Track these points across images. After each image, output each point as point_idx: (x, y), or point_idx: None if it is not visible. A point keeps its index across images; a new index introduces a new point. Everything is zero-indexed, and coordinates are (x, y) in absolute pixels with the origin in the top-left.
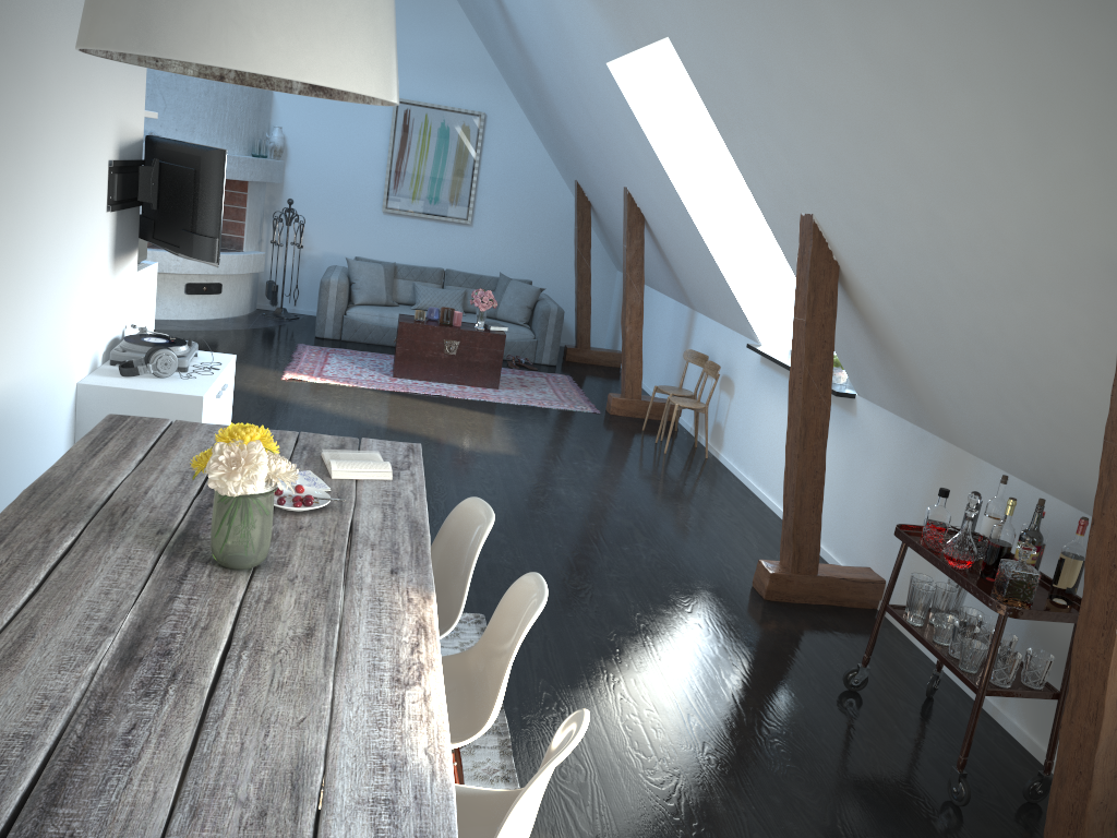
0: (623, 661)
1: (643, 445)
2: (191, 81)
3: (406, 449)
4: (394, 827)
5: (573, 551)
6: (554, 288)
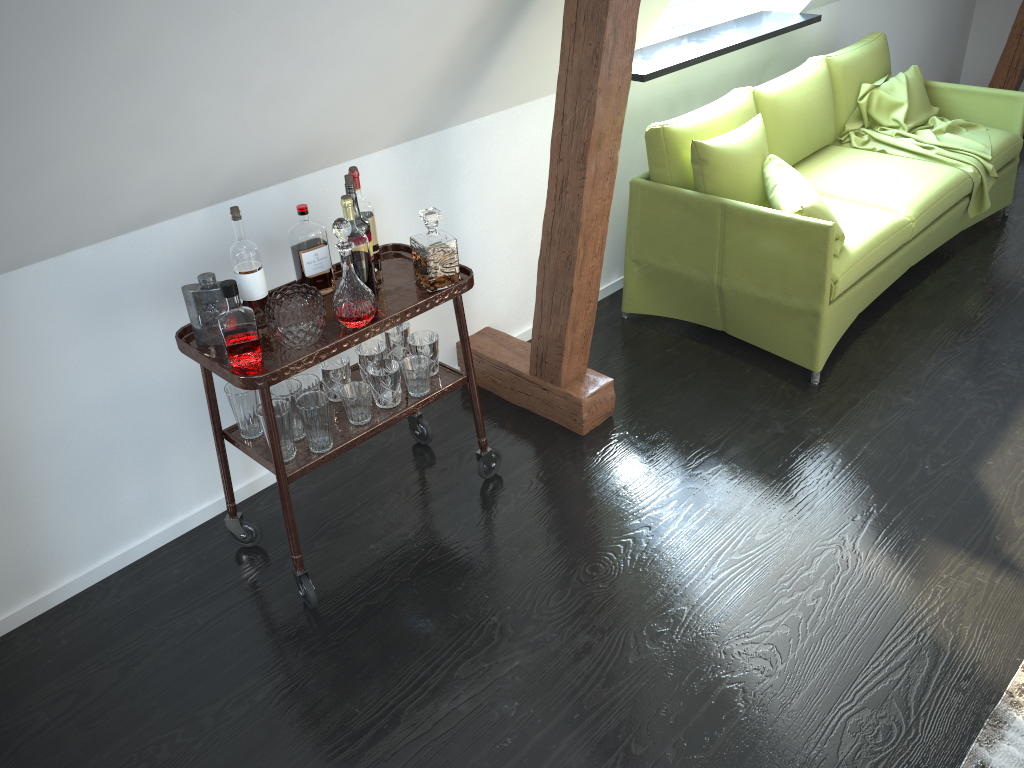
0: None
1: None
2: None
3: None
4: None
5: None
6: None
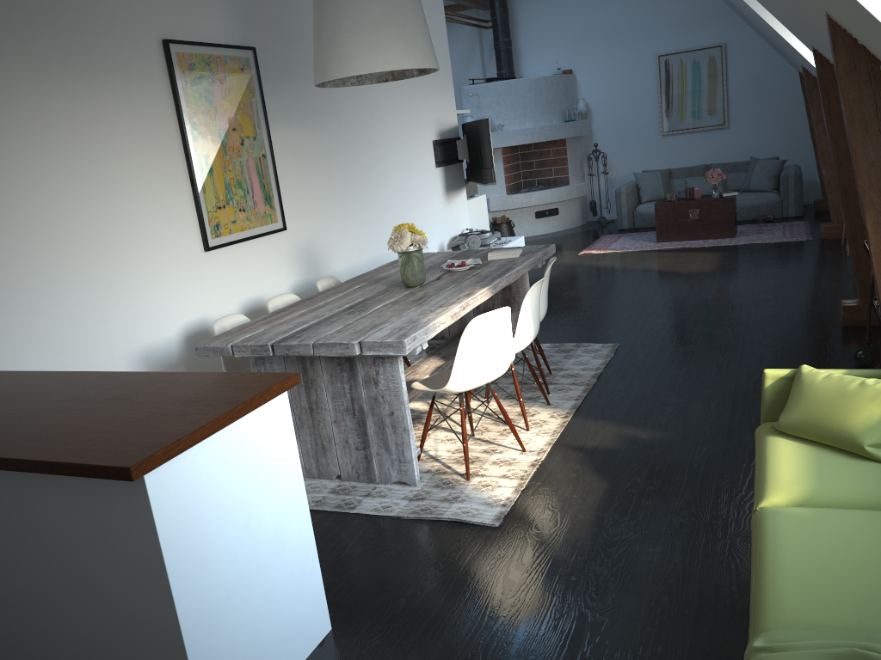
0: (694, 358)
1: (831, 254)
2: (518, 86)
3: (543, 246)
4: (397, 332)
5: (709, 314)
6: (806, 159)
